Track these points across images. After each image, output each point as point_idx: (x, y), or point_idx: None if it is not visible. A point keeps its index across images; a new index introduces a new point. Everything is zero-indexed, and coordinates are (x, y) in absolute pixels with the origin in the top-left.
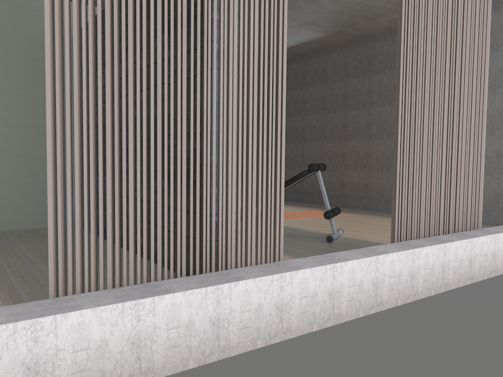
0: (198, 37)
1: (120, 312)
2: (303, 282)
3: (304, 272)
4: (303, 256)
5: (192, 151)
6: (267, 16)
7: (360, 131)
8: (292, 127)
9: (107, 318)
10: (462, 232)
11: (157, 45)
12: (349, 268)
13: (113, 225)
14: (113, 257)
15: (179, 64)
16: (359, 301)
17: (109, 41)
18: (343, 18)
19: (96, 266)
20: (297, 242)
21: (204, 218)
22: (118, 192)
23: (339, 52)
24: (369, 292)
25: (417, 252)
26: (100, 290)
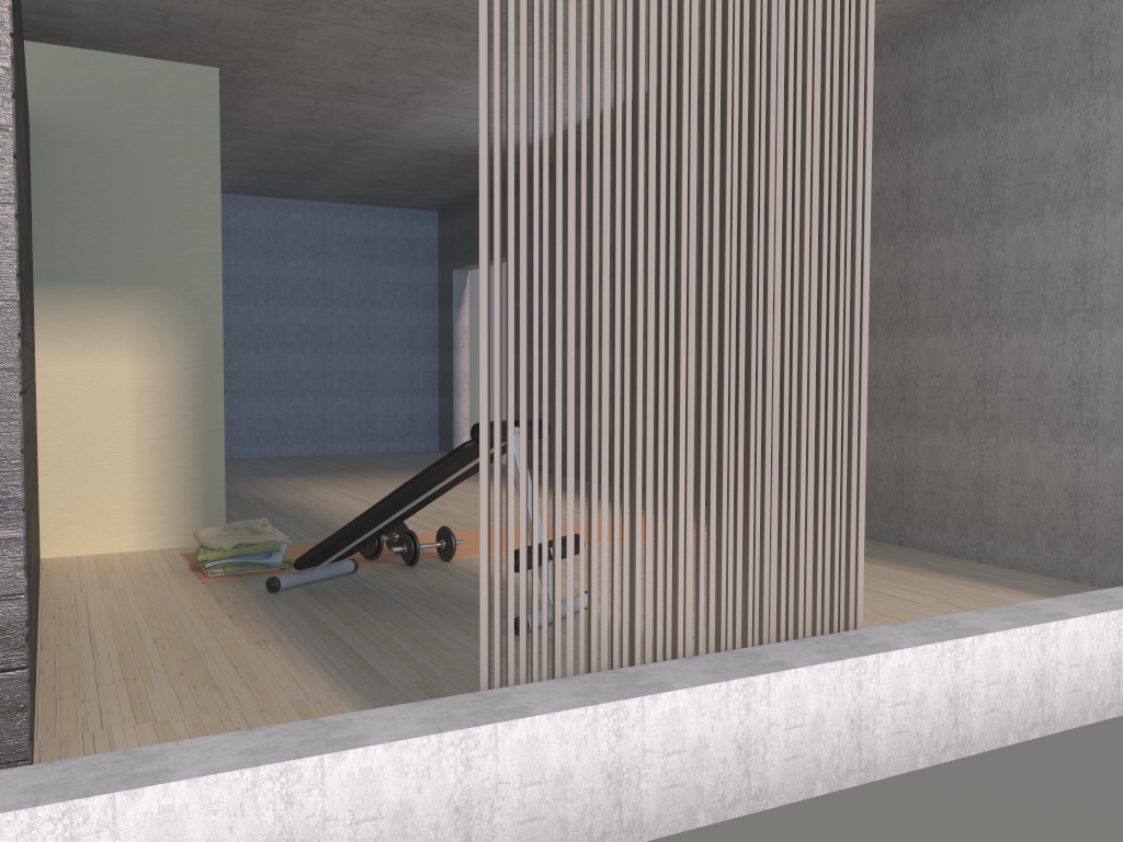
0: None
1: None
2: None
3: None
4: (373, 686)
5: None
6: None
7: None
8: None
9: None
10: (768, 646)
11: None
12: (153, 808)
13: None
14: None
15: None
16: None
17: None
18: None
19: None
20: (436, 631)
21: None
22: None
23: None
24: None
25: (487, 736)
26: None
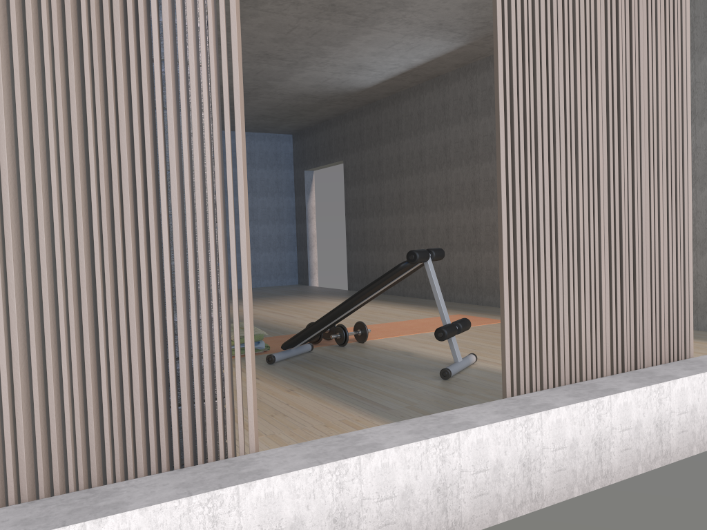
0: (29, 50)
1: None
2: (267, 504)
3: (268, 483)
4: (382, 410)
5: (29, 266)
6: (190, 4)
7: None
8: (430, 188)
9: None
10: (651, 368)
11: None
12: (378, 465)
13: None
14: None
15: None
16: (406, 525)
17: None
18: (484, 14)
19: None
20: (392, 379)
21: (64, 389)
22: None
23: (492, 68)
24: (429, 505)
25: (537, 419)
26: None
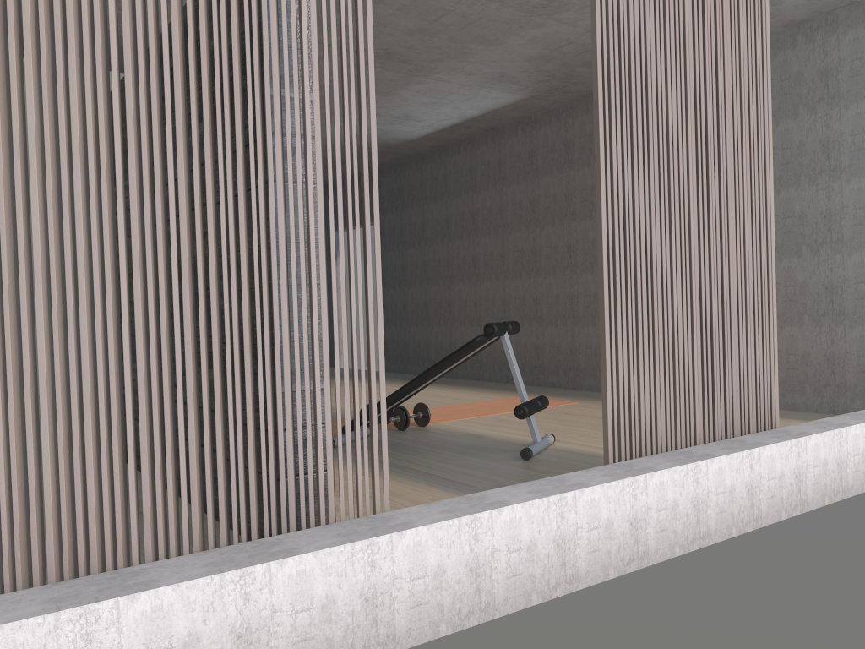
0: (205, 136)
1: (51, 629)
2: (415, 552)
3: (416, 532)
4: (470, 489)
5: (203, 333)
6: (337, 92)
7: (596, 256)
8: (484, 254)
9: (26, 642)
10: (741, 437)
11: (129, 156)
12: (507, 519)
13: (58, 469)
14: (60, 527)
15: (170, 185)
16: (531, 577)
17: (35, 157)
18: (550, 67)
19: (27, 545)
20: (470, 461)
21: (231, 447)
22: (62, 412)
23: (555, 123)
24: (550, 559)
25: (642, 481)
26: (34, 586)
